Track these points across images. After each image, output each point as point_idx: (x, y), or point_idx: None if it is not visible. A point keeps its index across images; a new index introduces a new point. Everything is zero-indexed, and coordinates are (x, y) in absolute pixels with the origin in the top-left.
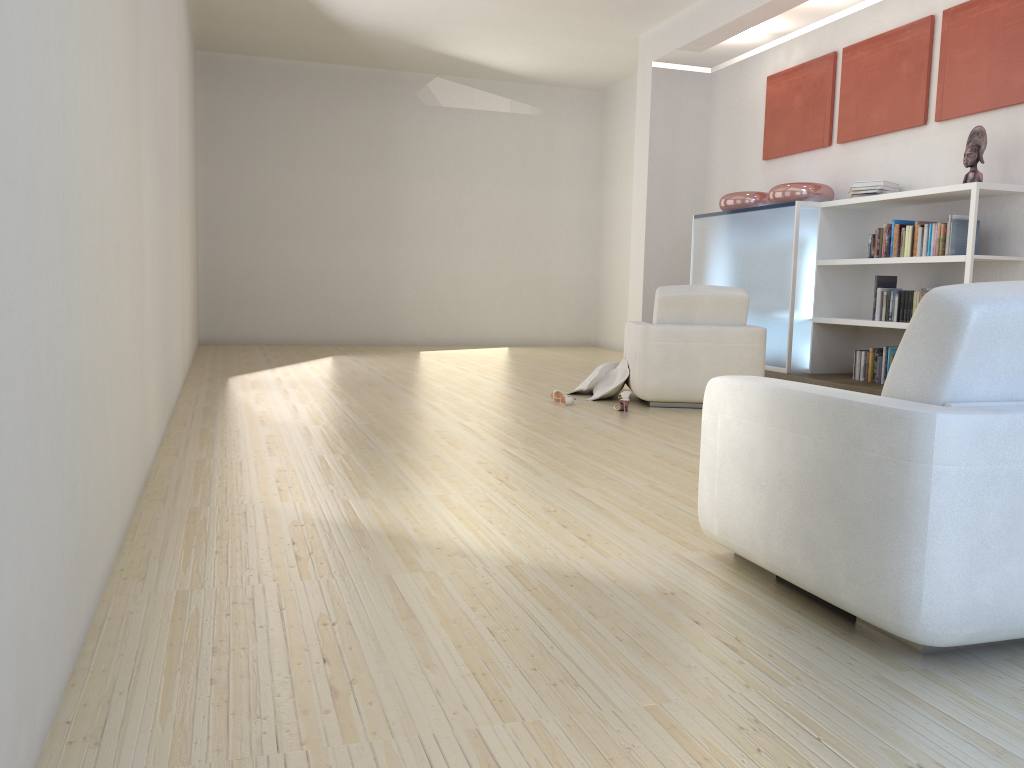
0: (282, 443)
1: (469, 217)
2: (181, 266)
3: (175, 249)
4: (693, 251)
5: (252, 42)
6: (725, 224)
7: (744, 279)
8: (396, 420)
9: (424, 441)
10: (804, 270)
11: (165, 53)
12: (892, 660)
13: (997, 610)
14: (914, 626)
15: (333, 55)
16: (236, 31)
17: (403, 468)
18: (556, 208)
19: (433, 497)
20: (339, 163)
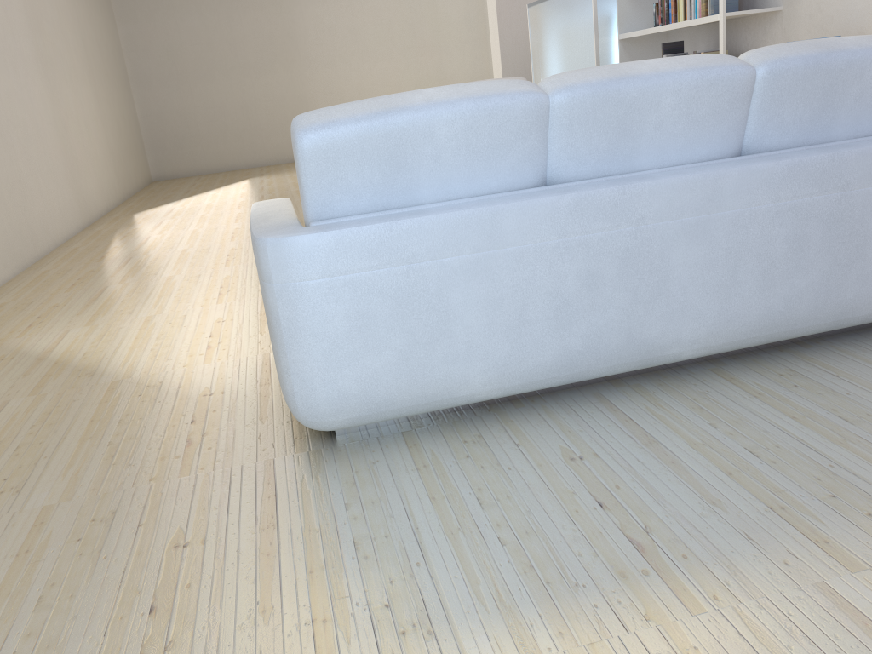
0: (90, 278)
1: (364, 33)
2: (58, 128)
3: (27, 118)
4: (530, 39)
5: None
6: (548, 10)
7: (565, 61)
8: (214, 241)
9: (209, 261)
10: (607, 46)
11: None
12: (304, 444)
13: (366, 397)
14: (299, 417)
15: None
16: None
17: (155, 291)
18: (443, 11)
19: (142, 319)
20: (239, 2)
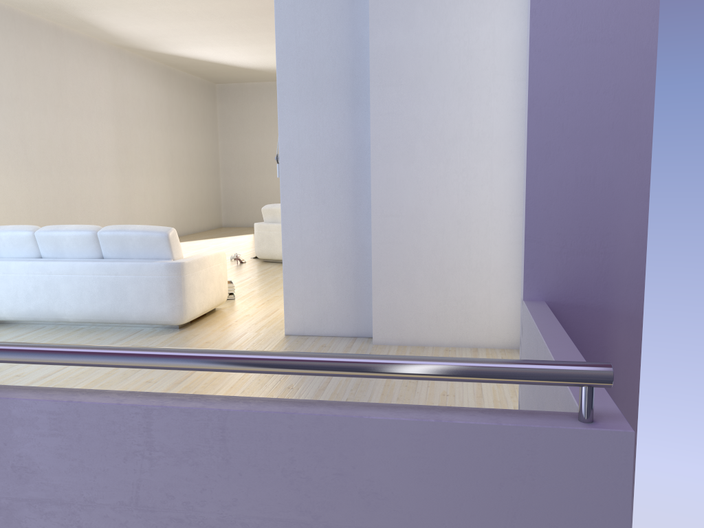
0: None
1: None
2: (121, 198)
3: (94, 194)
4: None
5: (230, 78)
6: None
7: None
8: None
9: None
10: None
11: (59, 125)
12: None
13: None
14: None
15: (272, 78)
16: (216, 76)
17: None
18: None
19: None
20: None
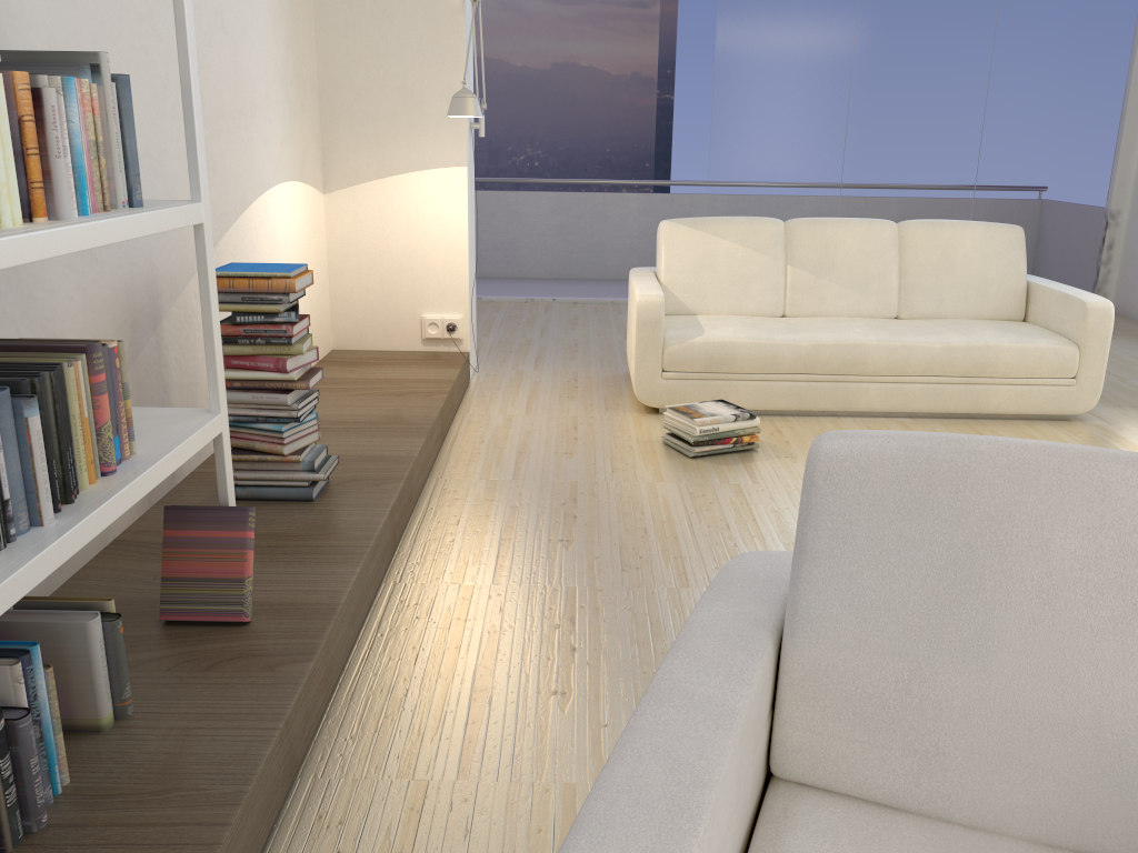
0: None
1: None
2: None
3: None
4: None
5: None
6: None
7: None
8: None
9: None
10: None
11: None
12: None
13: None
14: None
15: None
16: None
17: None
18: None
19: None
20: None
